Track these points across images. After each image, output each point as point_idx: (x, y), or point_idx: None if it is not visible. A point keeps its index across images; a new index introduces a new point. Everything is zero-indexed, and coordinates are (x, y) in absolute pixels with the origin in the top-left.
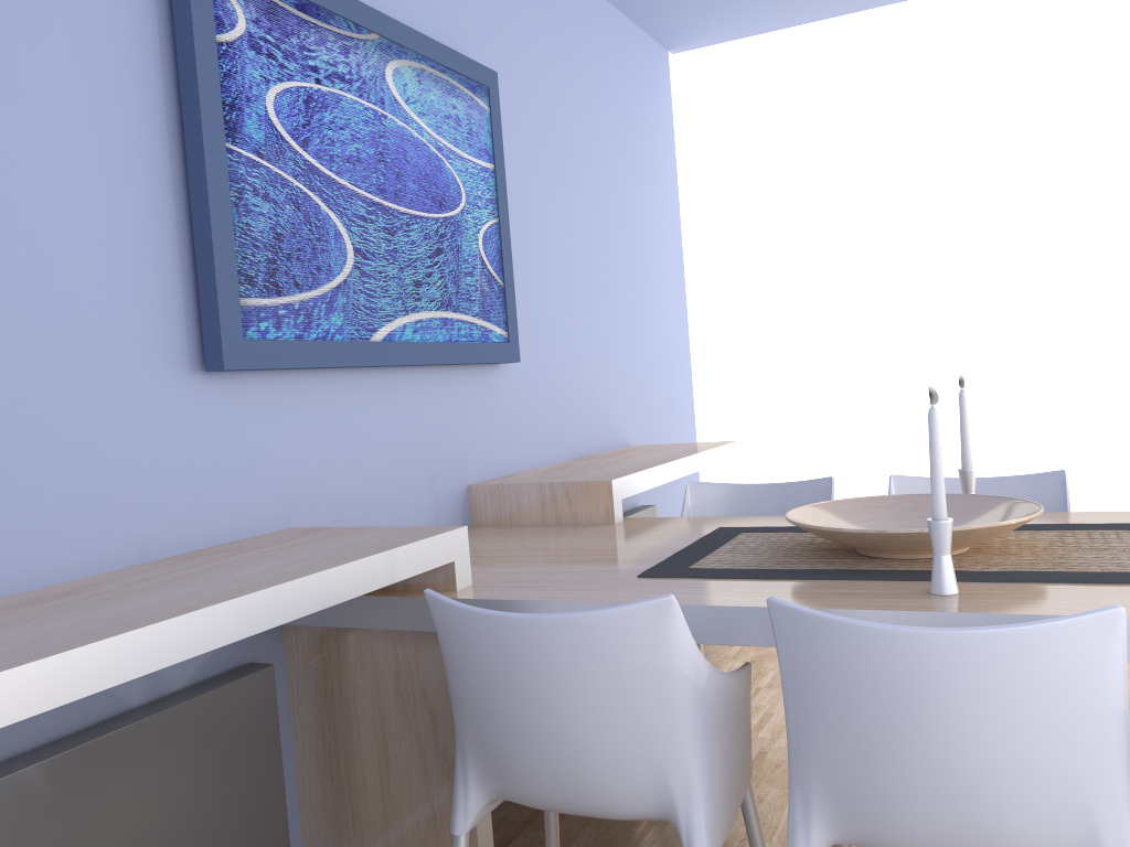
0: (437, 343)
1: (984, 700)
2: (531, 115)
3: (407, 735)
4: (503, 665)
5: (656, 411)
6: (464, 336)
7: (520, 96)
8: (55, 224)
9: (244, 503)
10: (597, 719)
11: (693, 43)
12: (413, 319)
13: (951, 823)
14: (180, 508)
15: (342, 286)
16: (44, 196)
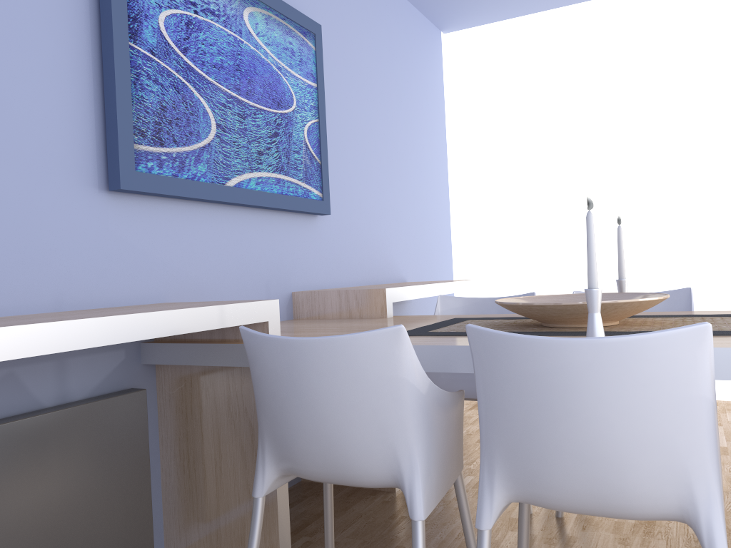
0: (272, 193)
1: (612, 389)
2: (345, 58)
3: (234, 440)
4: (288, 374)
5: (425, 262)
6: (291, 192)
7: (337, 45)
8: (8, 80)
9: (132, 282)
10: (349, 412)
11: (457, 26)
12: (256, 175)
13: (589, 481)
14: (86, 279)
15: (207, 146)
16: (1, 61)
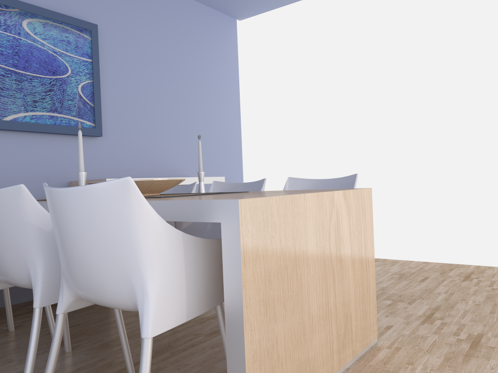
0: (45, 124)
1: None
2: (129, 42)
3: None
4: None
5: (211, 167)
6: (64, 123)
7: (121, 35)
8: None
9: None
10: None
11: (244, 15)
12: (30, 114)
13: None
14: None
15: None
16: None
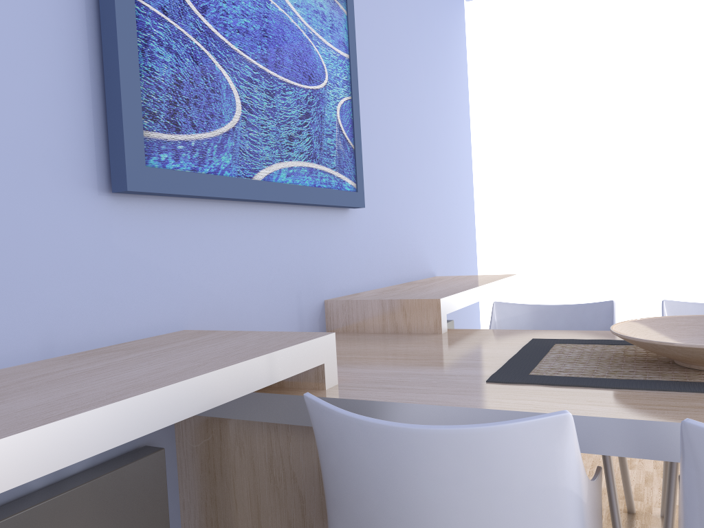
0: (305, 187)
1: None
2: (374, 26)
3: (278, 513)
4: (384, 474)
5: (452, 253)
6: (324, 184)
7: (367, 10)
8: None
9: (143, 308)
10: None
11: None
12: (286, 165)
13: None
14: (85, 311)
15: (231, 132)
16: None
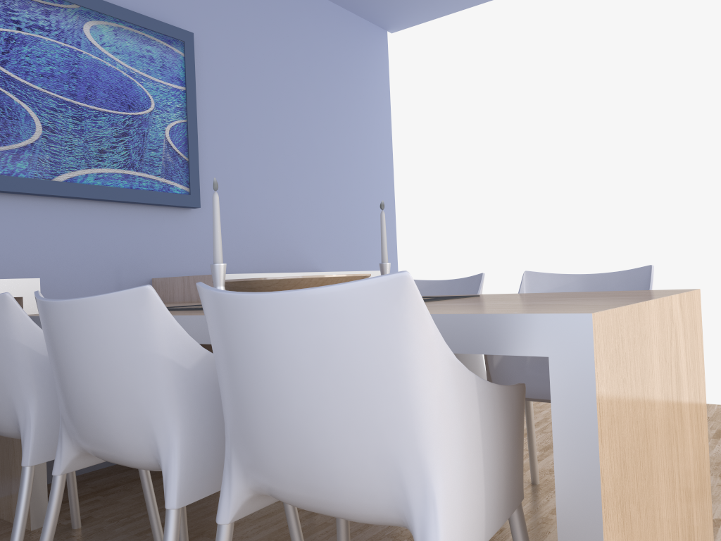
0: (117, 188)
1: (85, 346)
2: (237, 62)
3: None
4: None
5: (354, 255)
6: (144, 187)
7: (227, 50)
8: None
9: None
10: None
11: (400, 25)
12: (95, 171)
13: (93, 430)
14: None
15: (29, 146)
16: None
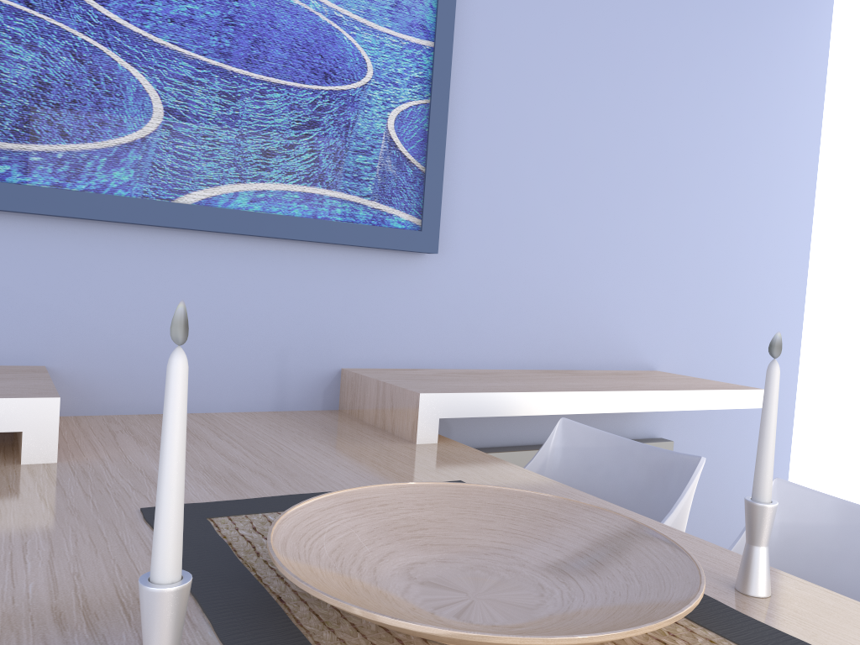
0: (288, 217)
1: None
2: None
3: None
4: None
5: (717, 341)
6: (338, 215)
7: None
8: None
9: None
10: None
11: None
12: (251, 188)
13: None
14: None
15: (137, 143)
16: None
